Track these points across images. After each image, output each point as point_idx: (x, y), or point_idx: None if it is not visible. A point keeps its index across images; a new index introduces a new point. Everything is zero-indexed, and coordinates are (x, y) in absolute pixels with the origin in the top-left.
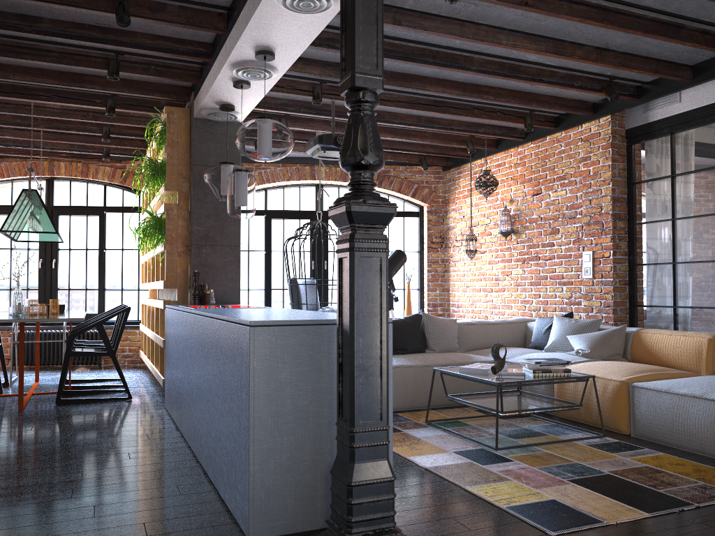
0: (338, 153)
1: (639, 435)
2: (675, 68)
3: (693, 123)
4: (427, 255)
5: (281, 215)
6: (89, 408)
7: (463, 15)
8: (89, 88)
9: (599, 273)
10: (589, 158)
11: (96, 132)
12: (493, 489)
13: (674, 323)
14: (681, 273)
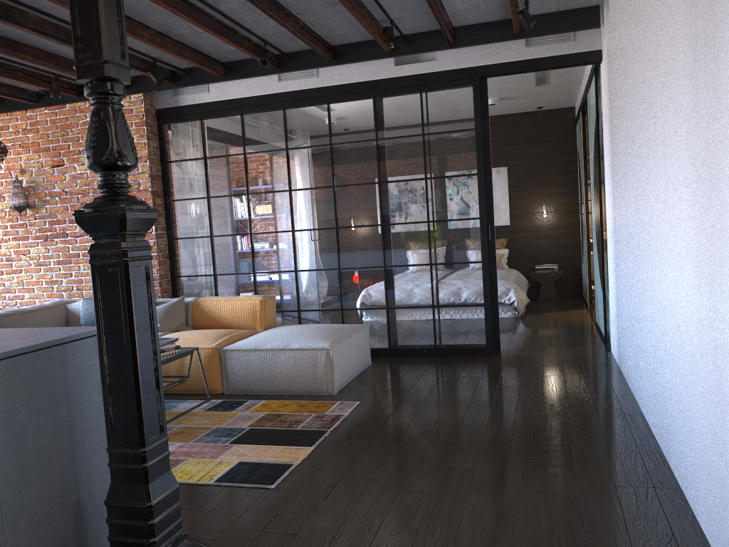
0: None
1: (232, 391)
2: (214, 63)
3: (221, 113)
4: None
5: None
6: None
7: None
8: None
9: None
10: None
11: None
12: (183, 472)
13: (216, 289)
14: (219, 245)
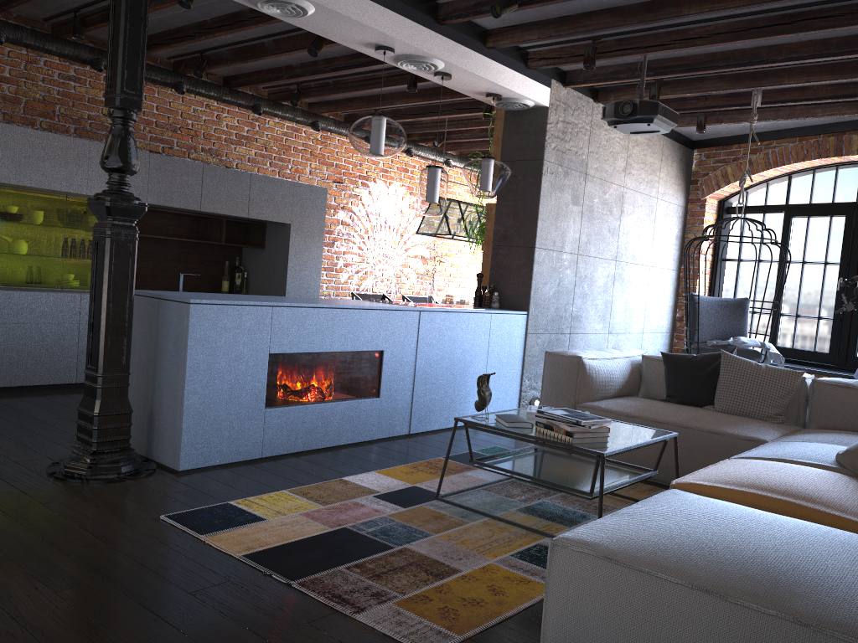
0: (633, 125)
1: None
2: None
3: None
4: None
5: (803, 211)
6: None
7: None
8: (442, 100)
9: None
10: None
11: None
12: (283, 499)
13: None
14: None
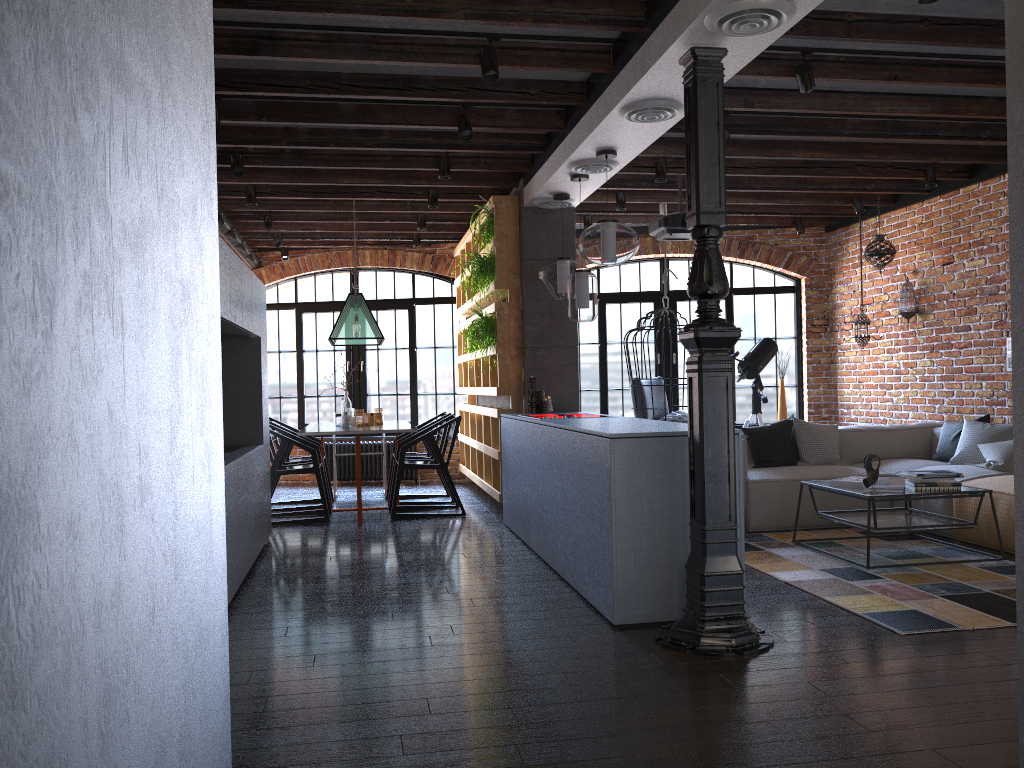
0: (687, 234)
1: None
2: None
3: None
4: (806, 342)
5: (617, 298)
6: (425, 523)
7: (826, 87)
8: (415, 185)
9: None
10: None
11: (410, 220)
12: (852, 600)
13: None
14: None
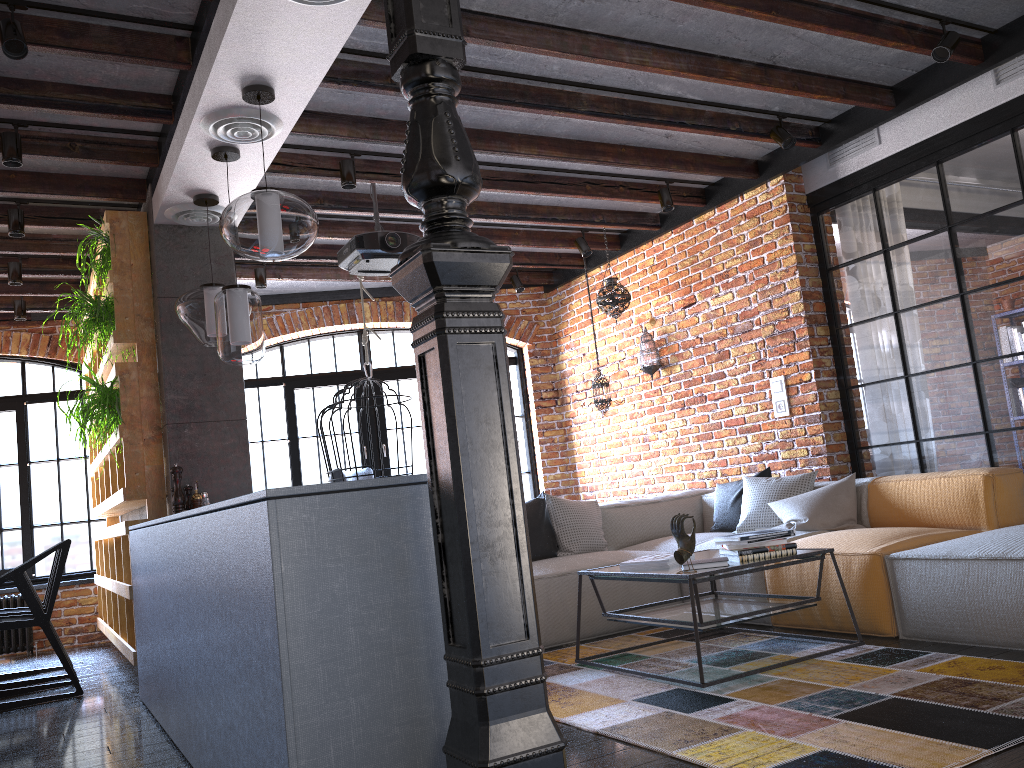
0: (390, 261)
1: (912, 636)
2: (870, 91)
3: (903, 170)
4: (537, 419)
5: (308, 381)
6: (6, 719)
7: (562, 19)
8: None
9: (799, 407)
10: (760, 240)
11: None
12: (718, 749)
13: (921, 465)
14: (920, 390)
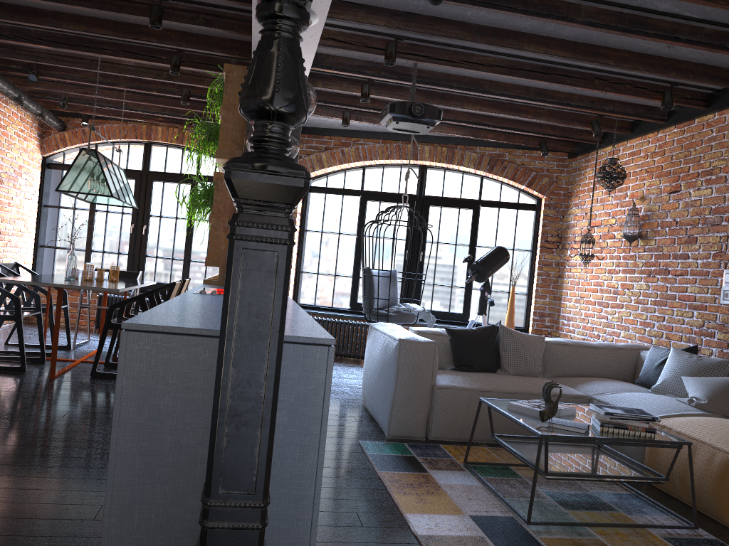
0: (414, 125)
1: None
2: None
3: None
4: (539, 256)
5: (377, 197)
6: None
7: None
8: (145, 41)
9: None
10: None
11: (176, 94)
12: None
13: None
14: None
